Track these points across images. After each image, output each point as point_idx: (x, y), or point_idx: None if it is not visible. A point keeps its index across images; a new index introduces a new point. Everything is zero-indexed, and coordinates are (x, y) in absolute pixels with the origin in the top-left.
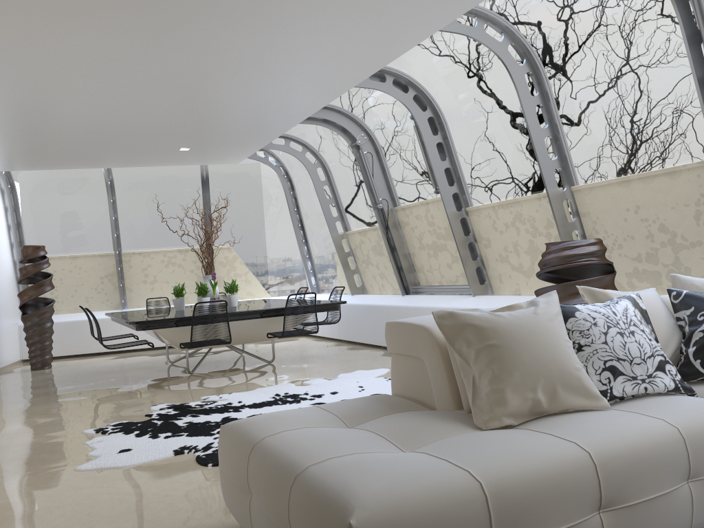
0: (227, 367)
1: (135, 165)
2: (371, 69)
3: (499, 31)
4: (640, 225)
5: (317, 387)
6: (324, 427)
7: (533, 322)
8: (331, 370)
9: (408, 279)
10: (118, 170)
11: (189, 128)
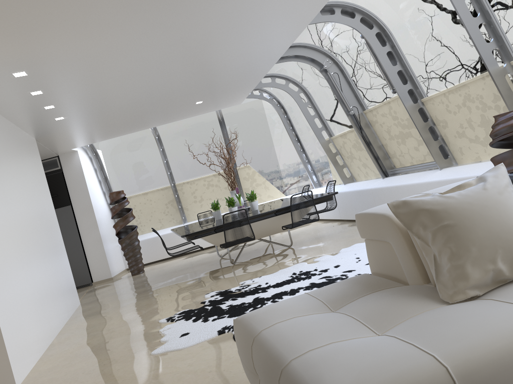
0: (259, 255)
1: (170, 121)
2: (318, 6)
3: None
4: None
5: (324, 263)
6: (311, 314)
7: (483, 198)
8: (335, 246)
9: (385, 165)
10: (161, 127)
11: (196, 87)
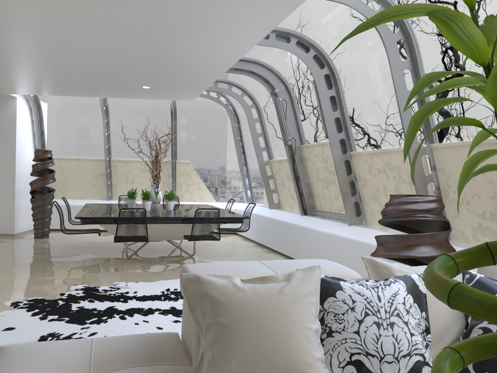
0: (159, 255)
1: (117, 96)
2: (264, 30)
3: (376, 1)
4: (486, 186)
5: None
6: None
7: (272, 303)
8: None
9: (306, 203)
10: (111, 99)
11: (140, 72)
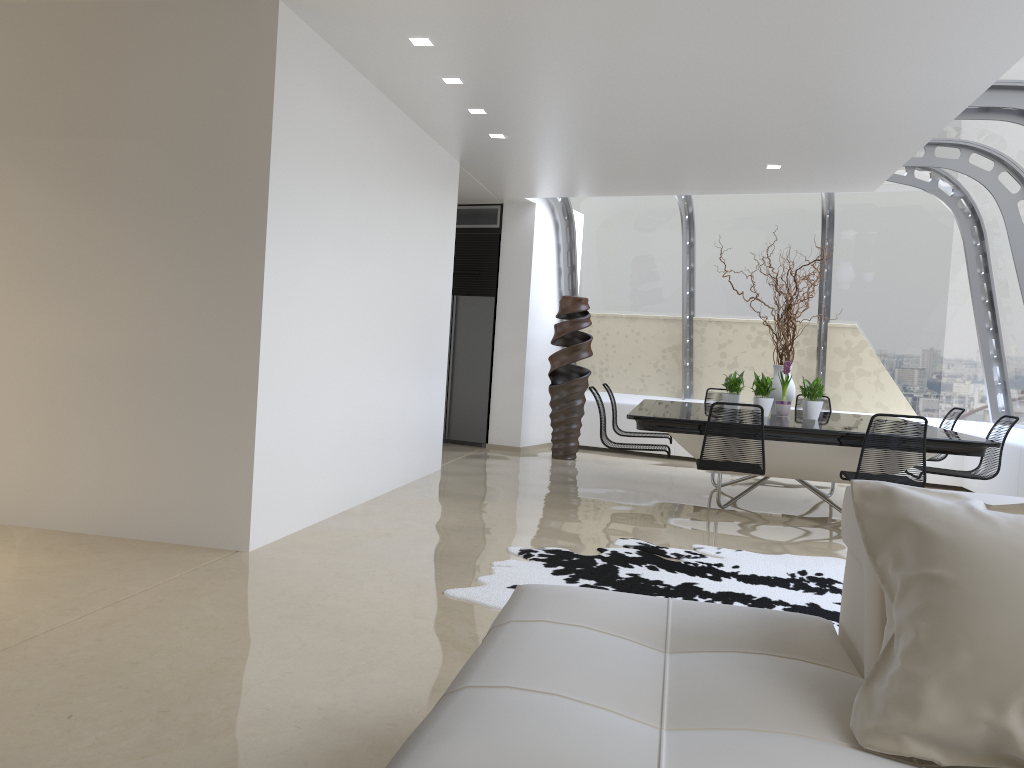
0: (782, 511)
1: (712, 191)
2: None
3: None
4: None
5: None
6: (617, 636)
7: None
8: None
9: None
10: (700, 199)
11: (764, 133)
